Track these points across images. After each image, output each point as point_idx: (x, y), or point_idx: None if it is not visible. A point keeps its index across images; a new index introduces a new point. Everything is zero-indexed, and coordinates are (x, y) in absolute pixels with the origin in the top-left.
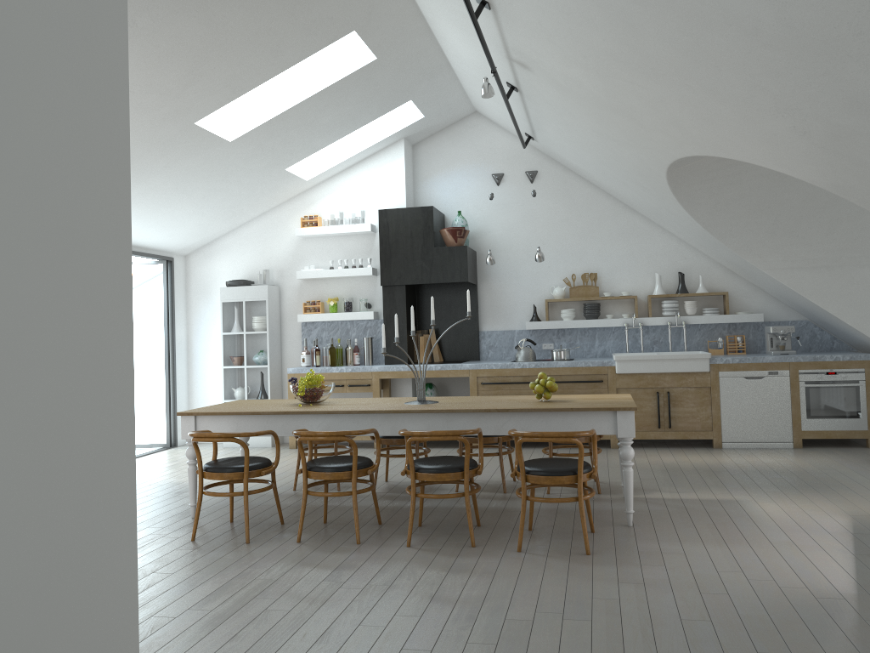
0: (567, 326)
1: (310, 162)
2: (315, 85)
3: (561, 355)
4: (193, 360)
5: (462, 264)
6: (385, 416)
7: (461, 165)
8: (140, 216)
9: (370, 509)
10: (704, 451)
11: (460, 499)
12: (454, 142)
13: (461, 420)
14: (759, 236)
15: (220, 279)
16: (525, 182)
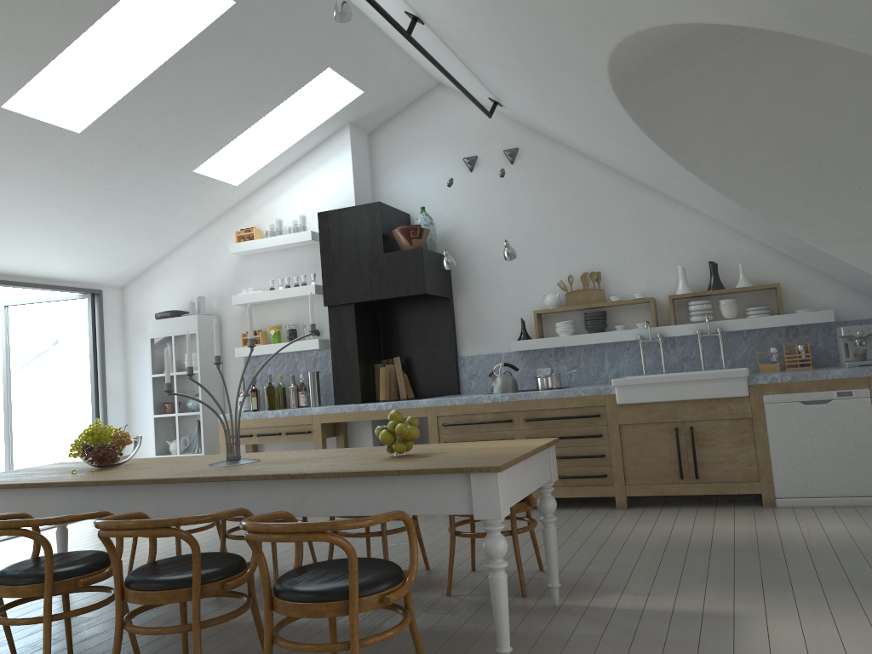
0: (563, 343)
1: (239, 164)
2: (168, 48)
3: (546, 383)
4: (133, 408)
5: (418, 271)
6: (146, 488)
7: (426, 151)
8: (15, 239)
9: (168, 625)
10: (746, 513)
11: None
12: (417, 124)
13: (246, 493)
14: (801, 195)
15: (158, 312)
16: (504, 164)
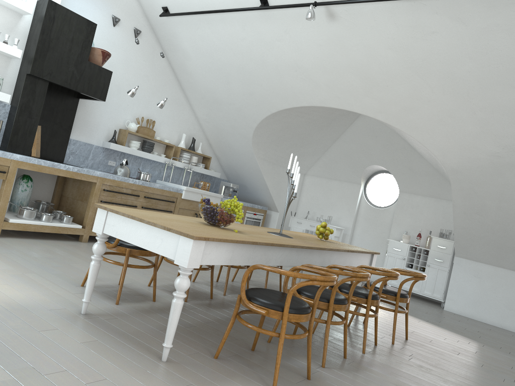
0: (135, 153)
1: None
2: None
3: (149, 178)
4: None
5: (105, 85)
6: (310, 251)
7: None
8: None
9: None
10: None
11: None
12: None
13: (335, 256)
14: (267, 140)
15: None
16: (132, 35)
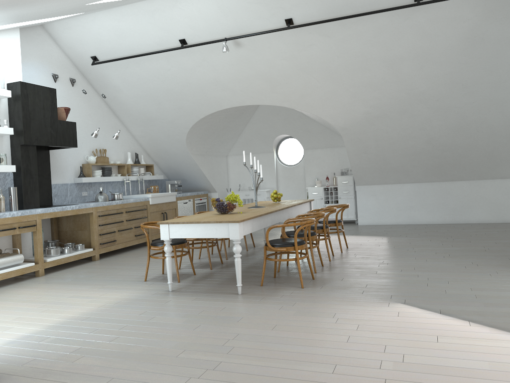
0: (101, 180)
1: None
2: None
3: (122, 196)
4: None
5: (74, 134)
6: (282, 211)
7: (33, 60)
8: None
9: (254, 268)
10: None
11: (245, 258)
12: (28, 41)
13: (293, 210)
14: (197, 139)
15: None
16: (69, 85)
